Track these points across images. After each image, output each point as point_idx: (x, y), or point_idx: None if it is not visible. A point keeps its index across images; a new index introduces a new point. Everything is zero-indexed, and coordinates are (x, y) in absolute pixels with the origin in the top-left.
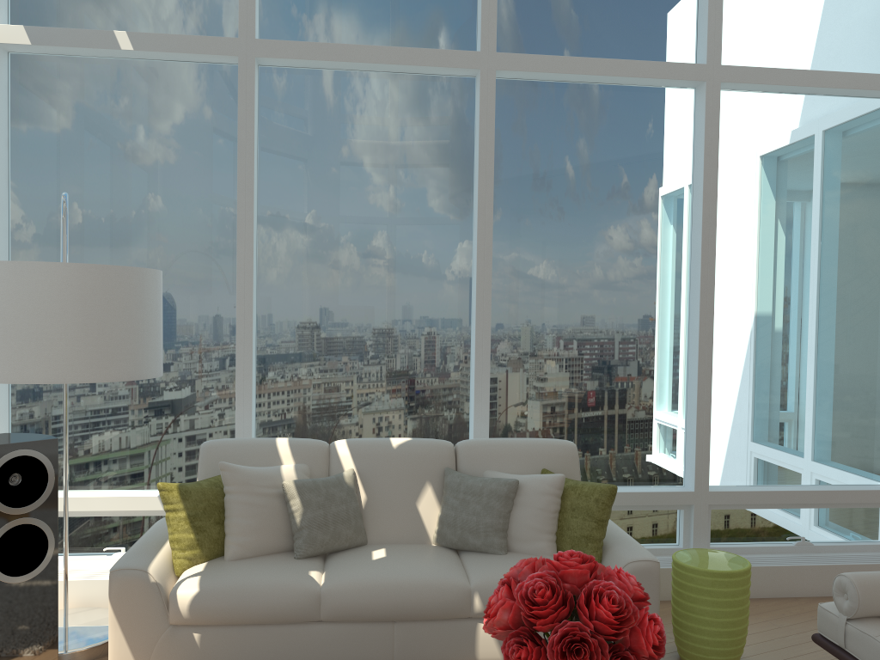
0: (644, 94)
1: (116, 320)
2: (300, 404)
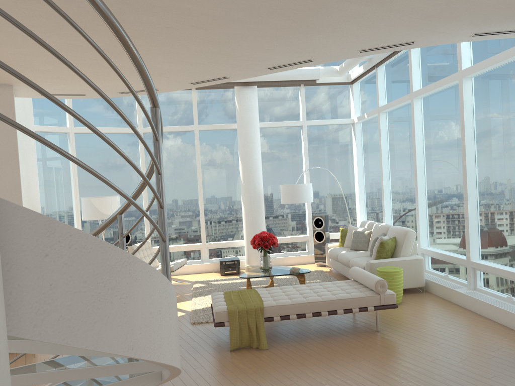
0: (454, 88)
1: (288, 193)
2: (397, 213)
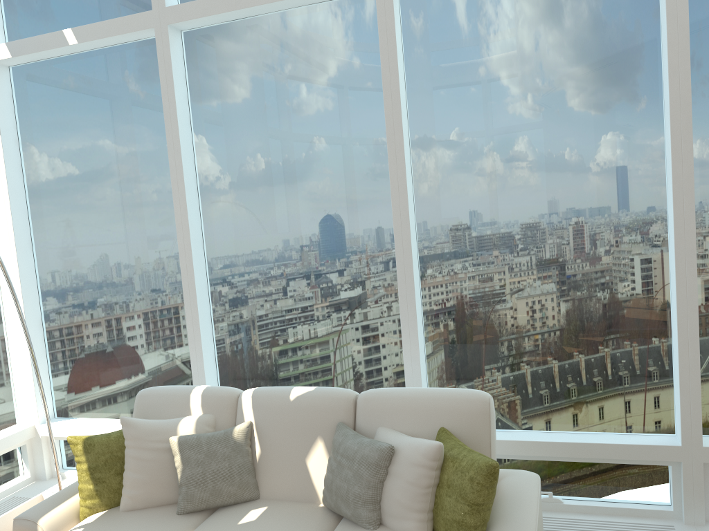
0: None
1: None
2: (250, 345)
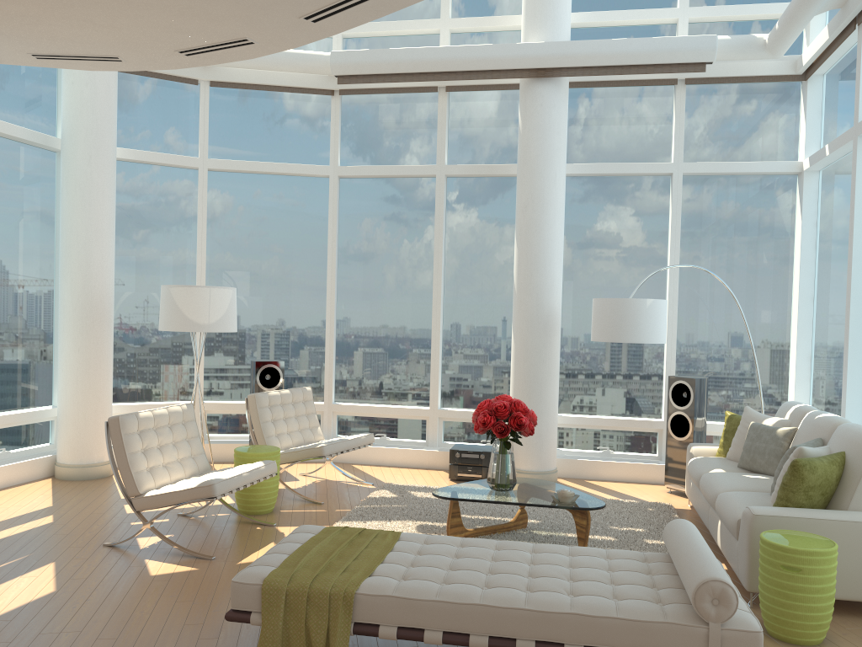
0: None
1: (604, 318)
2: None
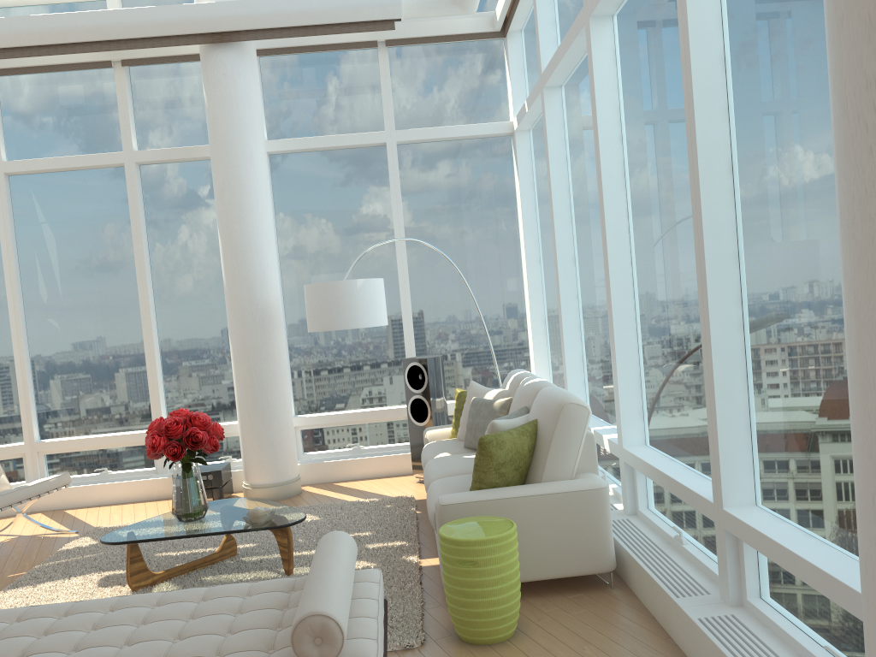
0: None
1: (316, 306)
2: (590, 349)
